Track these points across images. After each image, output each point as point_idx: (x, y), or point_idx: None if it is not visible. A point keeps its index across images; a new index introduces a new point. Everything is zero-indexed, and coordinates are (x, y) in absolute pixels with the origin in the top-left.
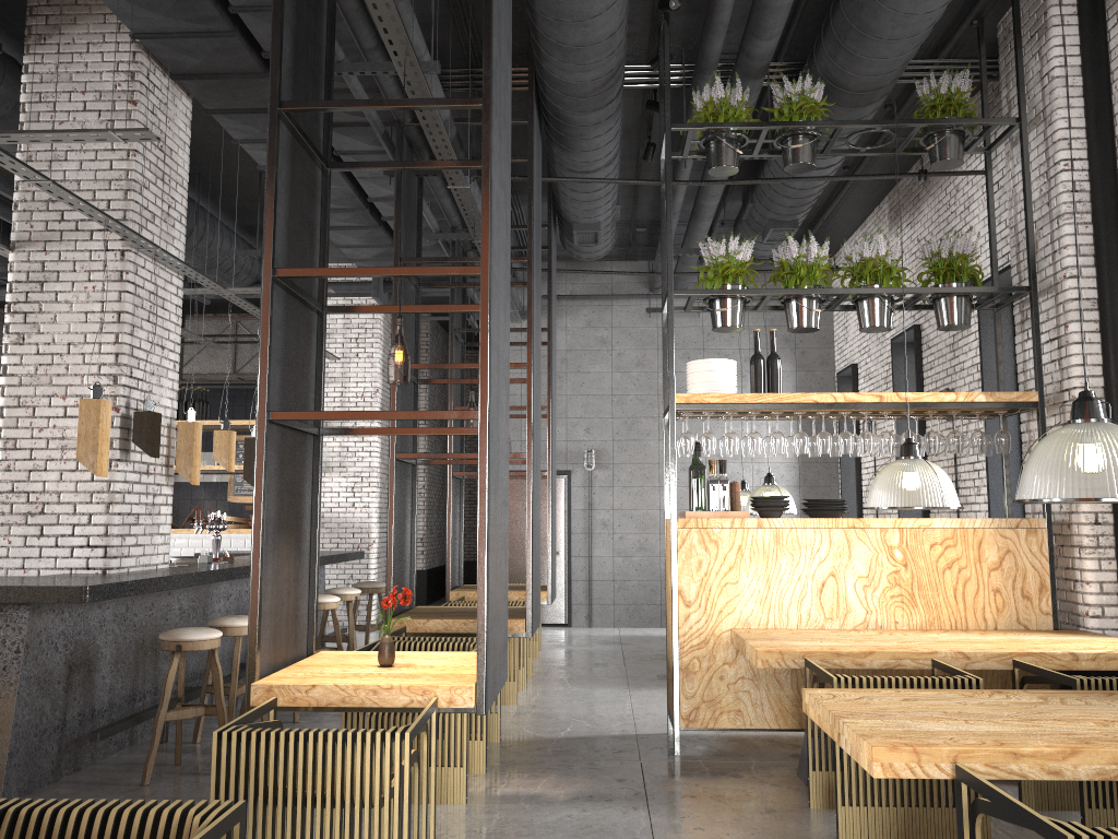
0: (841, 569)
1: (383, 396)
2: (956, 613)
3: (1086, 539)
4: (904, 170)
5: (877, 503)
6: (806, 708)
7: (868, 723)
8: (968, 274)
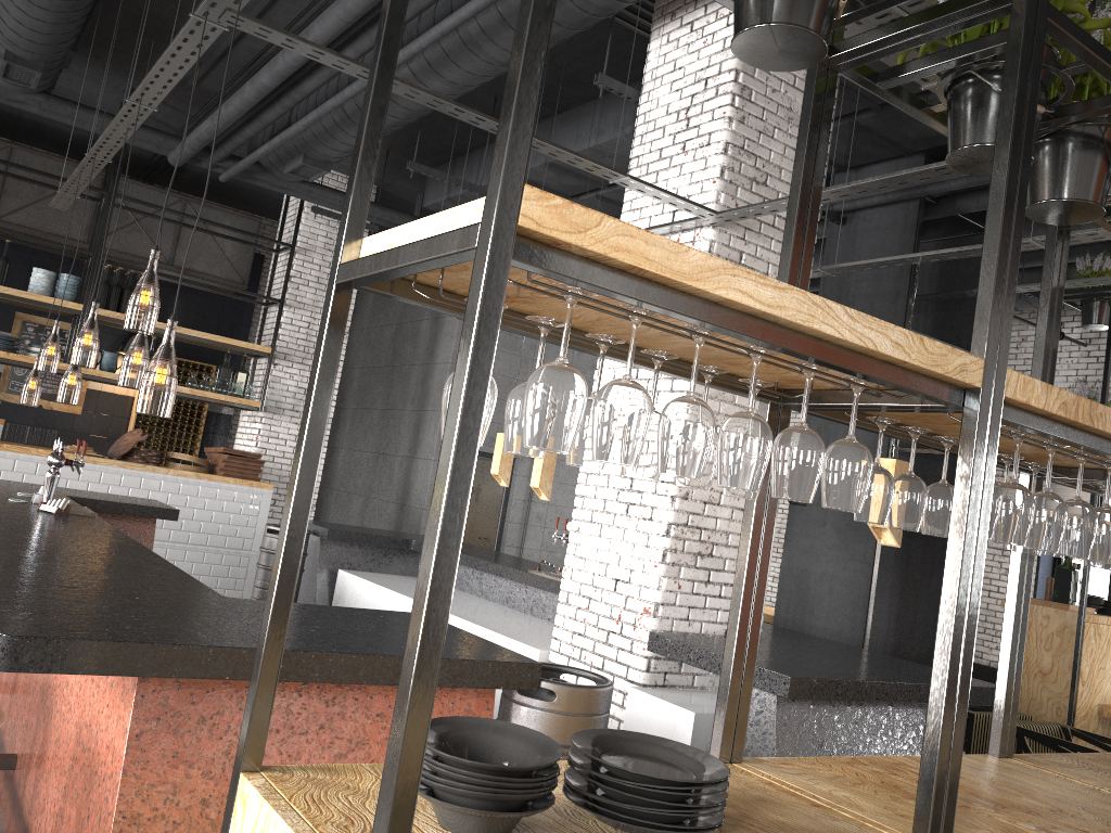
0: None
1: None
2: None
3: None
4: None
5: None
6: None
7: None
8: None
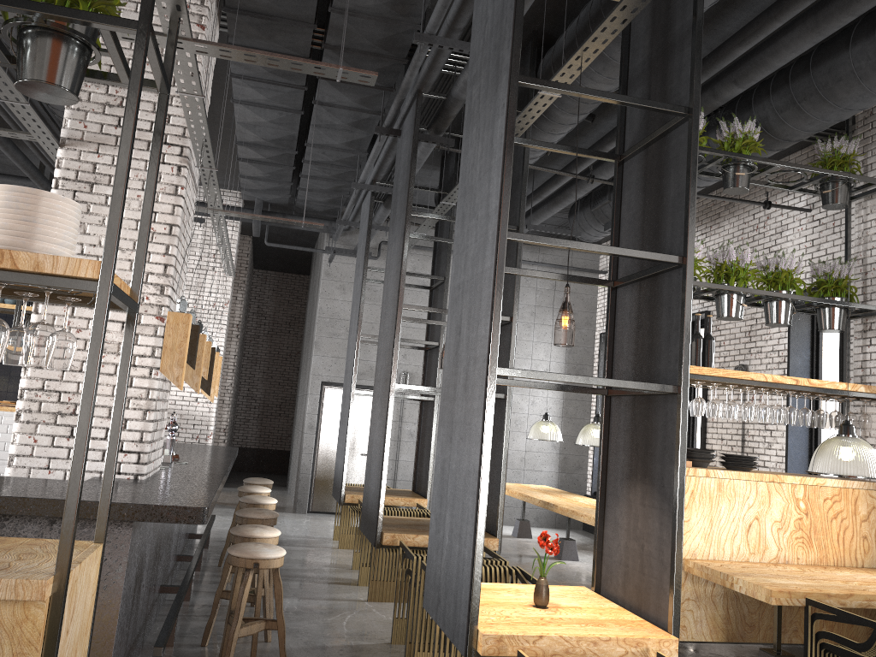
0: (762, 514)
1: (229, 306)
2: (838, 553)
3: None
4: (705, 193)
5: (830, 470)
6: None
7: None
8: (847, 292)
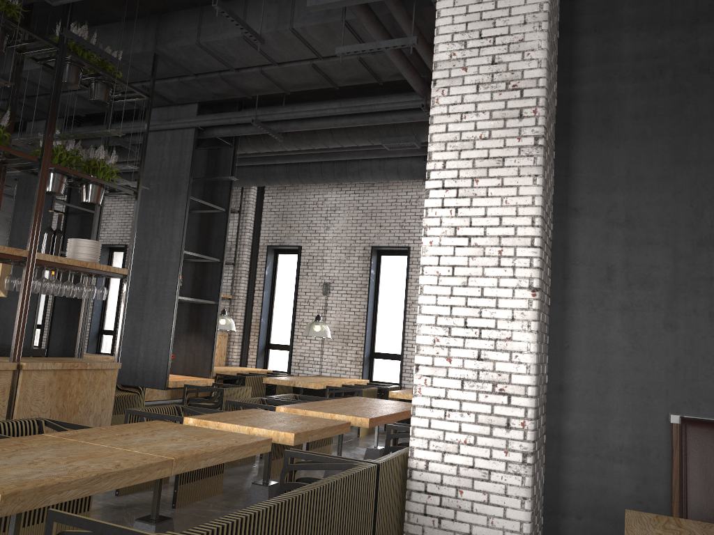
0: None
1: None
2: None
3: (237, 339)
4: None
5: (219, 328)
6: (266, 381)
7: (301, 381)
8: None
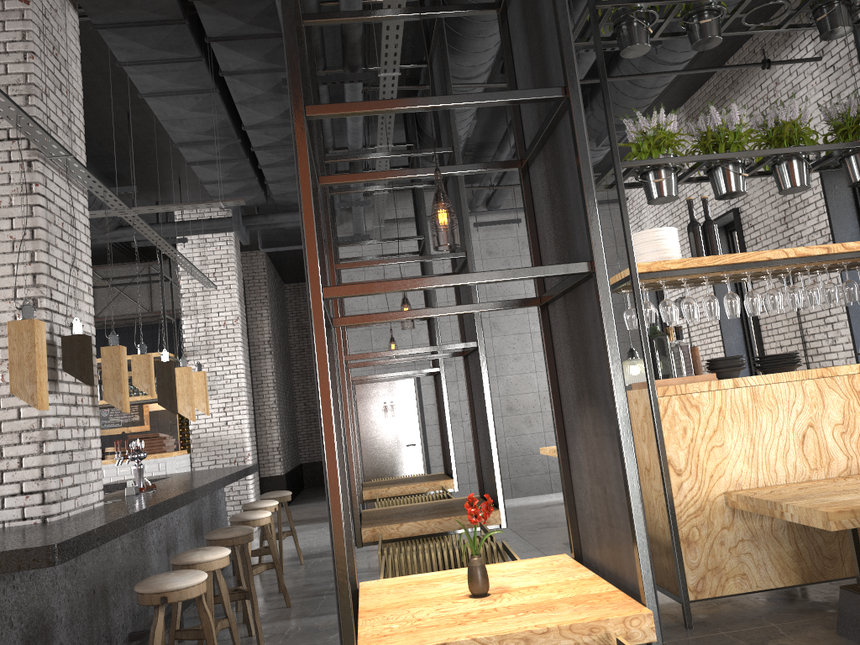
0: (818, 419)
1: (242, 322)
2: None
3: None
4: (705, 79)
5: None
6: None
7: None
8: None
